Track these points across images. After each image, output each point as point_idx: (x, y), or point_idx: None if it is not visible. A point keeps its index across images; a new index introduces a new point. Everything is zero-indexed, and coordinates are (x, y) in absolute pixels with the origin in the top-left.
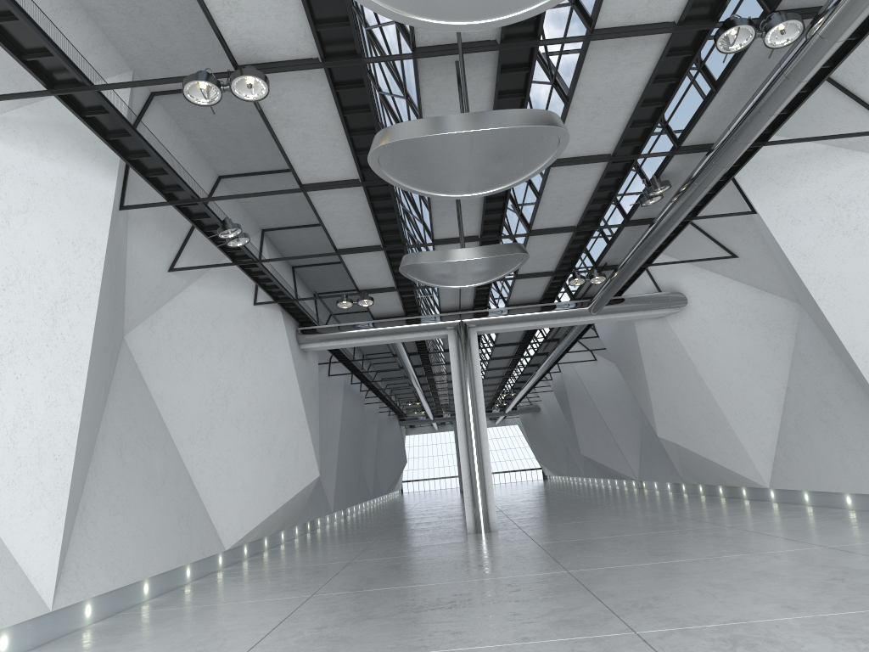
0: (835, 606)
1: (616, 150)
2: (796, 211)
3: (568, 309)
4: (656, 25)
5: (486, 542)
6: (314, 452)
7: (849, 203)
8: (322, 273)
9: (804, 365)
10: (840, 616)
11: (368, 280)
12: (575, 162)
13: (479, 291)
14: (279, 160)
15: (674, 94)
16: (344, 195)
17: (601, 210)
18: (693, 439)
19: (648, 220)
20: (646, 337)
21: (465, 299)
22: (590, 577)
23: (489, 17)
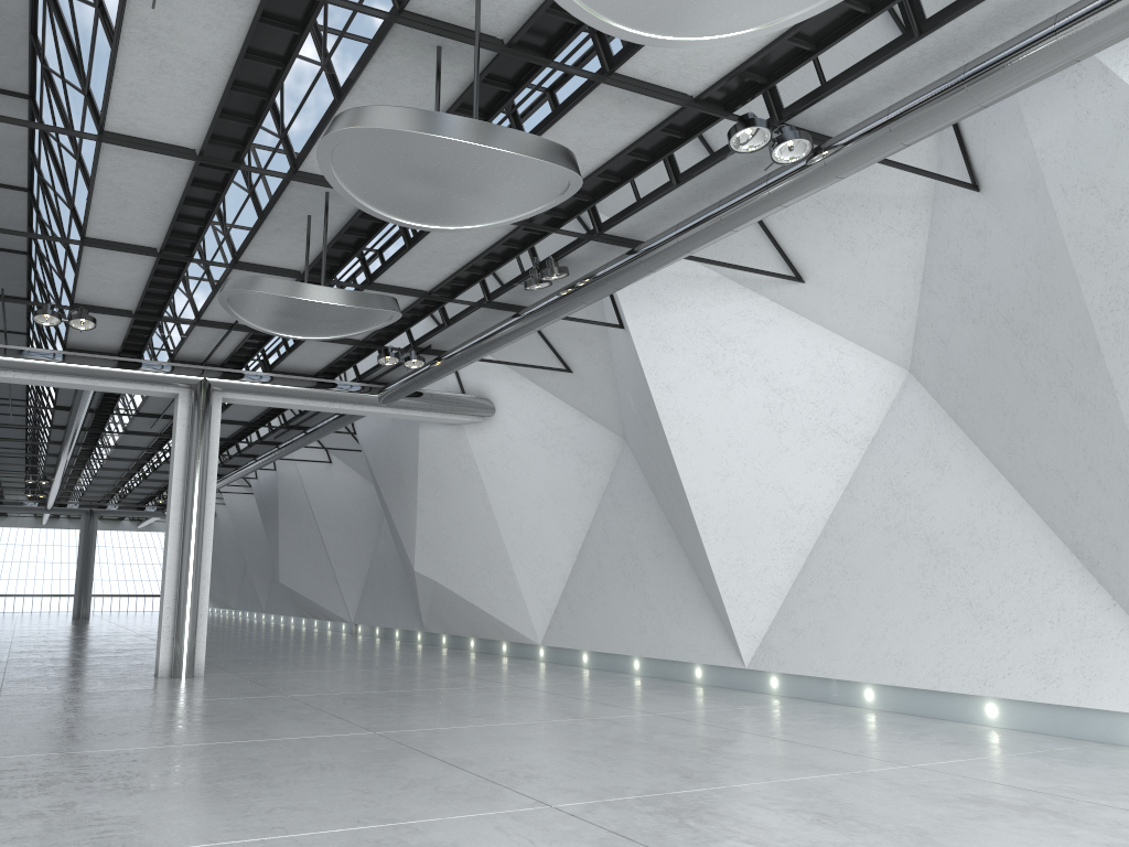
0: (736, 777)
1: (538, 216)
2: (671, 337)
3: (353, 392)
4: (674, 93)
5: (206, 691)
6: None
7: (727, 342)
8: None
9: (616, 508)
10: (752, 787)
11: (99, 293)
12: None
13: (245, 344)
14: (15, 77)
15: (639, 174)
16: (155, 165)
17: (468, 280)
18: (461, 578)
19: (512, 306)
20: (430, 445)
21: (220, 350)
22: (415, 741)
23: (646, 30)
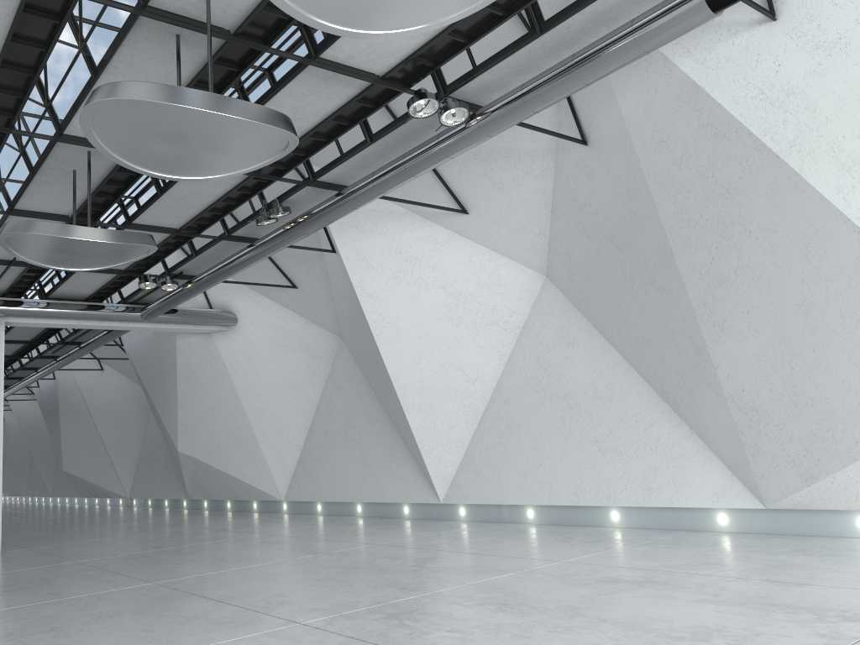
0: (439, 584)
1: (264, 168)
2: (372, 258)
3: (119, 312)
4: (365, 73)
5: (4, 565)
6: None
7: (415, 260)
8: None
9: (337, 391)
10: (451, 590)
11: None
12: None
13: (23, 277)
14: None
15: (341, 134)
16: None
17: (210, 219)
18: (217, 454)
19: (247, 239)
20: (186, 351)
21: (1, 283)
22: (187, 586)
23: (342, 25)
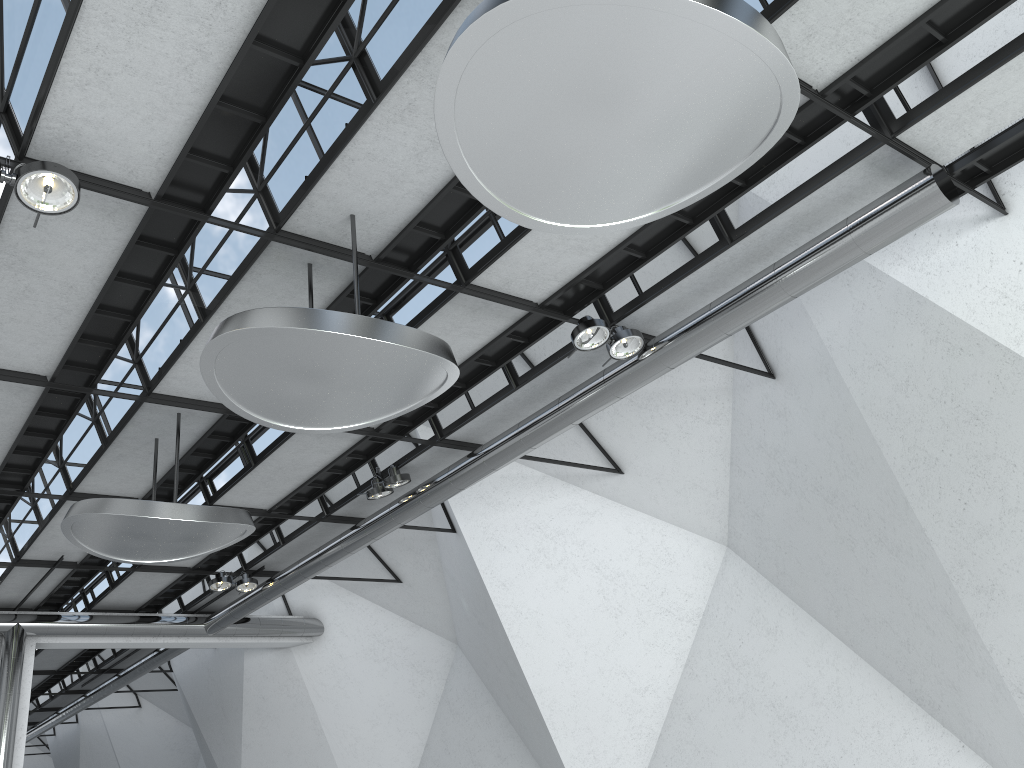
0: None
1: (385, 425)
2: (503, 536)
3: (178, 624)
4: (522, 301)
5: None
6: None
7: (557, 535)
8: None
9: (454, 716)
10: None
11: None
12: None
13: (66, 582)
14: None
15: (484, 378)
16: (0, 395)
17: (308, 495)
18: None
19: (350, 518)
20: (256, 673)
21: (37, 591)
22: None
23: (548, 217)
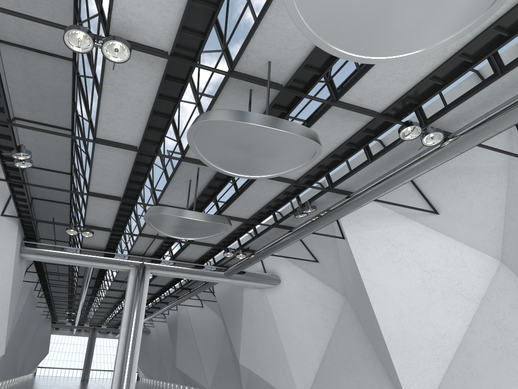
0: None
1: (300, 179)
2: (369, 243)
3: (212, 270)
4: (369, 111)
5: None
6: (6, 335)
7: (399, 245)
8: (51, 208)
9: (342, 333)
10: None
11: (95, 219)
12: (275, 179)
13: (162, 246)
14: (66, 121)
15: (351, 155)
16: (119, 155)
17: (266, 213)
18: (262, 368)
19: (288, 227)
20: (249, 298)
21: (150, 249)
22: None
23: (356, 52)
